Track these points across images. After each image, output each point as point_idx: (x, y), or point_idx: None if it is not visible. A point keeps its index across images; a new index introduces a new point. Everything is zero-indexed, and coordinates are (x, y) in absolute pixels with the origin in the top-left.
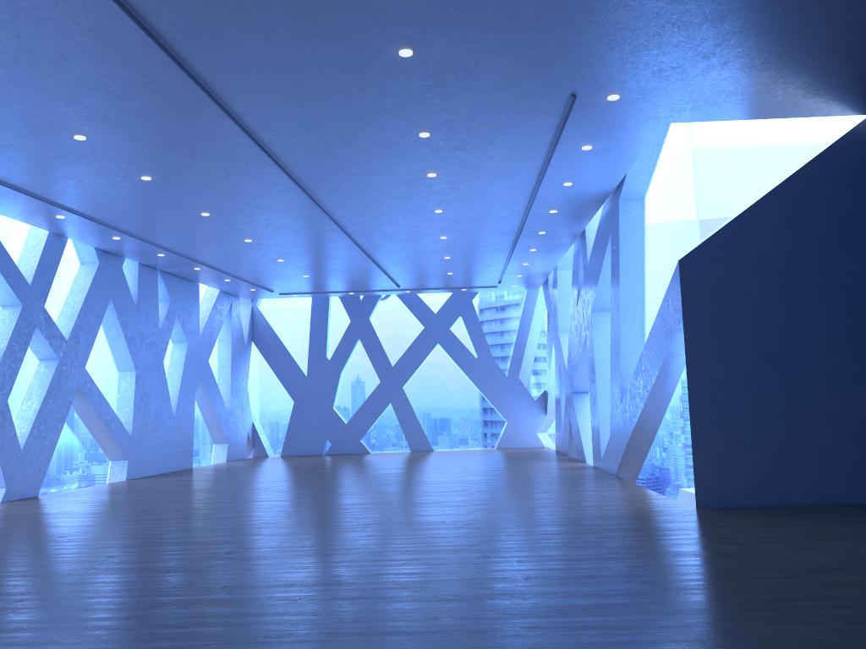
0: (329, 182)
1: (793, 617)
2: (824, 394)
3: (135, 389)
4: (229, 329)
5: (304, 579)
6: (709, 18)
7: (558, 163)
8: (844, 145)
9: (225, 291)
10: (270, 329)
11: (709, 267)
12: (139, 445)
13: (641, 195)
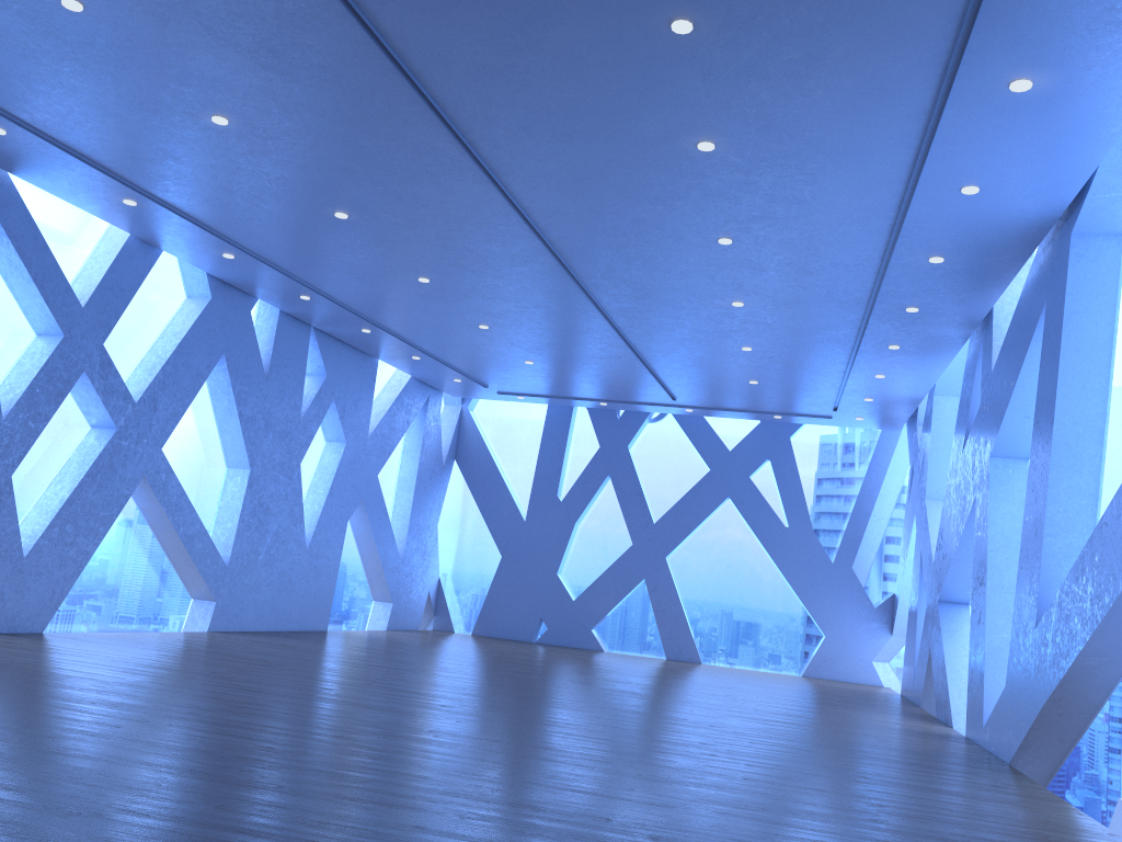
0: (524, 154)
1: None
2: None
3: (246, 496)
4: (420, 436)
5: None
6: None
7: (956, 130)
8: None
9: (419, 379)
10: (482, 446)
11: None
12: (238, 582)
13: (1119, 227)
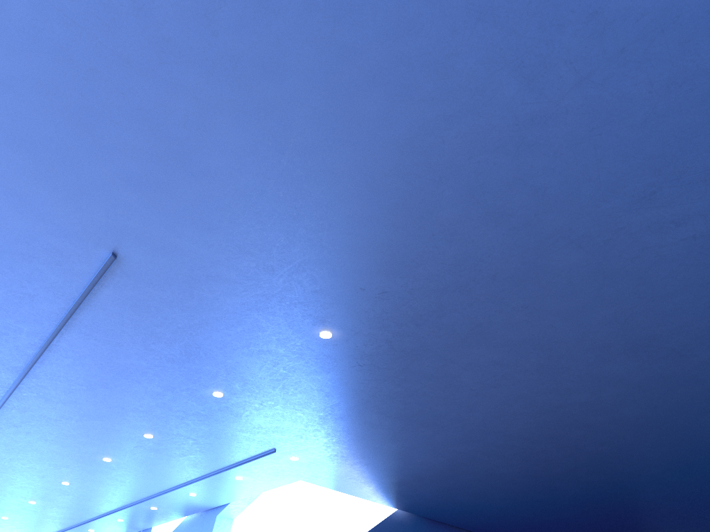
0: (11, 437)
1: None
2: None
3: None
4: None
5: None
6: (388, 442)
7: (207, 480)
8: (385, 525)
9: None
10: None
11: None
12: None
13: (233, 516)
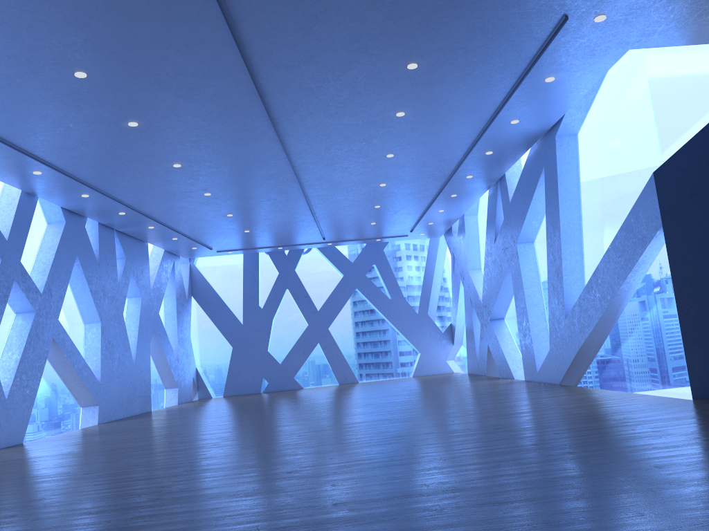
0: (304, 125)
1: None
2: None
3: (101, 339)
4: (173, 285)
5: (414, 488)
6: None
7: (517, 98)
8: None
9: (169, 251)
10: (207, 285)
11: (681, 177)
12: (107, 391)
13: (575, 131)
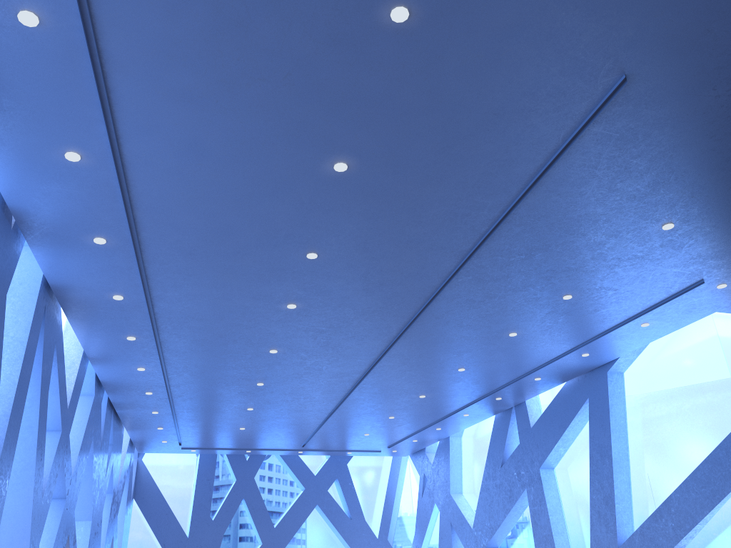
0: (428, 331)
1: None
2: None
3: (89, 541)
4: (126, 483)
5: None
6: None
7: (607, 335)
8: None
9: (133, 442)
10: (154, 486)
11: None
12: None
13: (623, 370)
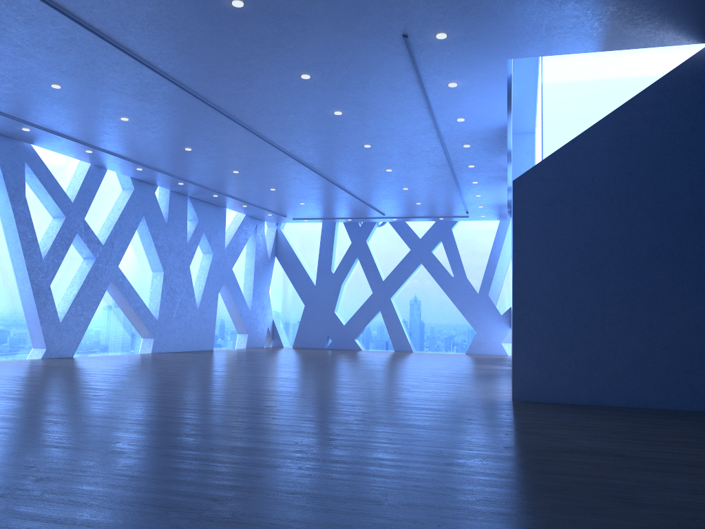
0: (261, 121)
1: (376, 471)
2: (642, 305)
3: (163, 285)
4: (254, 246)
5: (99, 413)
6: None
7: (438, 100)
8: (680, 73)
9: (250, 216)
10: (289, 247)
11: (541, 187)
12: (164, 328)
13: (531, 129)
